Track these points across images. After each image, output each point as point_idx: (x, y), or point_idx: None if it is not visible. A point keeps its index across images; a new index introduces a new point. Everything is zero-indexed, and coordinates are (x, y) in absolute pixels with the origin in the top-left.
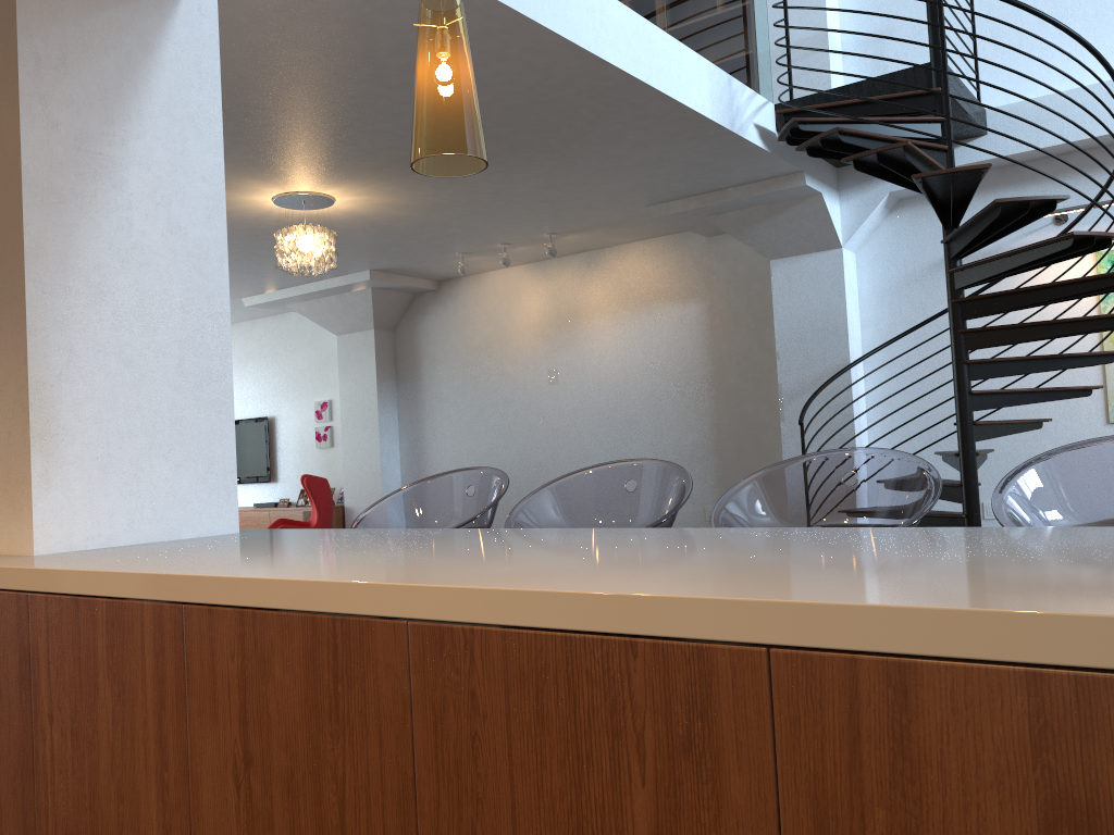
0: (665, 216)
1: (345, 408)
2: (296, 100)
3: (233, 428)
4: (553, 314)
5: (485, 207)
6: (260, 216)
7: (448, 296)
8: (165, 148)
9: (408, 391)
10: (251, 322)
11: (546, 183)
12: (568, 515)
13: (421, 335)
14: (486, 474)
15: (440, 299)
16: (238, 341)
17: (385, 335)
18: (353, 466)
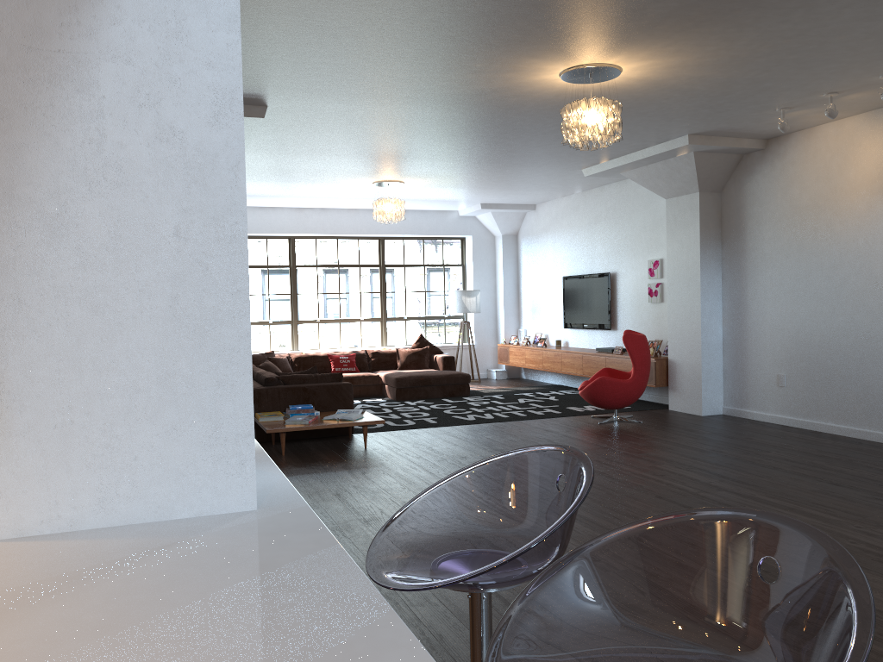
0: None
1: (671, 267)
2: None
3: (249, 381)
4: None
5: (793, 53)
6: (558, 95)
7: (776, 154)
8: (153, 32)
9: (732, 252)
10: (599, 188)
11: (866, 12)
12: (647, 596)
13: (746, 196)
14: (577, 466)
15: (766, 158)
16: (589, 206)
17: (711, 197)
18: (676, 323)
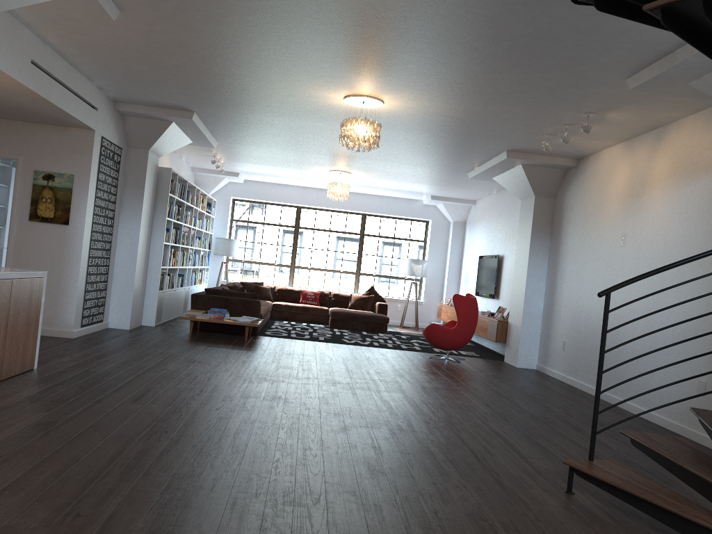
0: (641, 87)
1: (517, 252)
2: (228, 34)
3: None
4: (630, 185)
5: (485, 94)
6: (364, 114)
7: (581, 171)
8: None
9: (554, 244)
10: (504, 190)
11: (489, 68)
12: None
13: (565, 201)
14: None
15: (577, 173)
16: (498, 203)
17: (545, 201)
18: (514, 294)
